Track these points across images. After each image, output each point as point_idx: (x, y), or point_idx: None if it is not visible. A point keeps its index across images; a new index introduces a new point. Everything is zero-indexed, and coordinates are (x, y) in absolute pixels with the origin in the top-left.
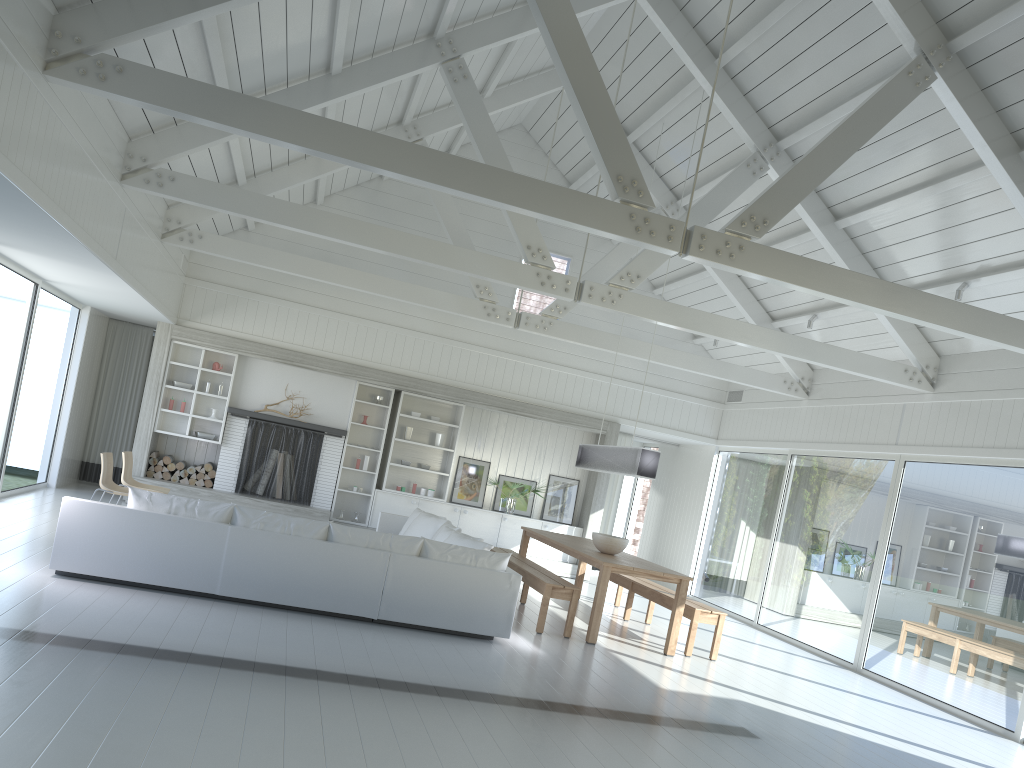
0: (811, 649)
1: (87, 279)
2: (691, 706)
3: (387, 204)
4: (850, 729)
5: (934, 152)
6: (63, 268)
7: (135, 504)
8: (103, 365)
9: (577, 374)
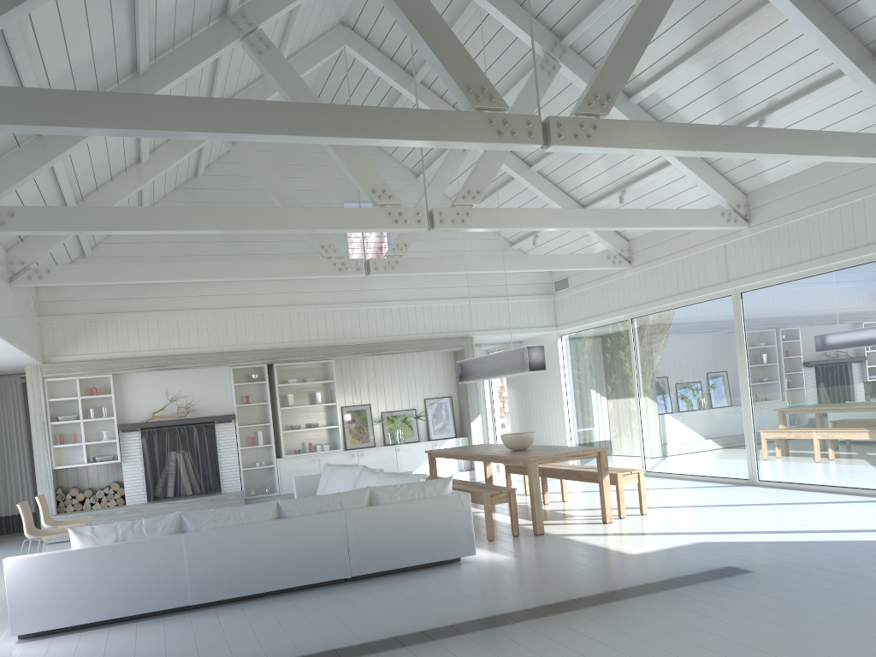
0: (704, 478)
1: None
2: (671, 562)
3: (209, 199)
4: (806, 536)
5: (713, 7)
6: None
7: (80, 543)
8: None
9: (423, 304)
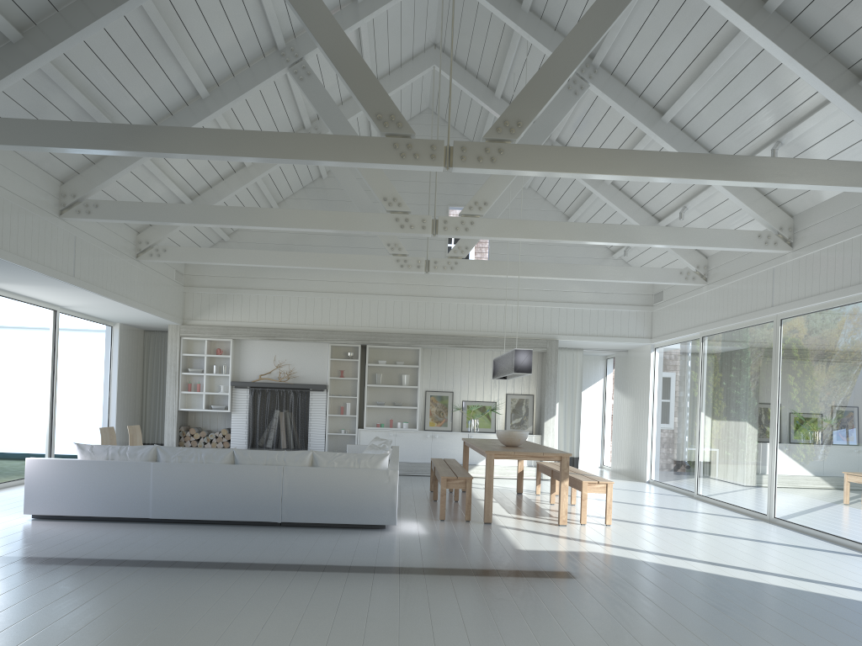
0: (736, 508)
1: (76, 298)
2: (532, 560)
3: (329, 197)
4: (695, 565)
5: (705, 29)
6: (50, 292)
7: (81, 456)
8: (144, 367)
9: (512, 304)
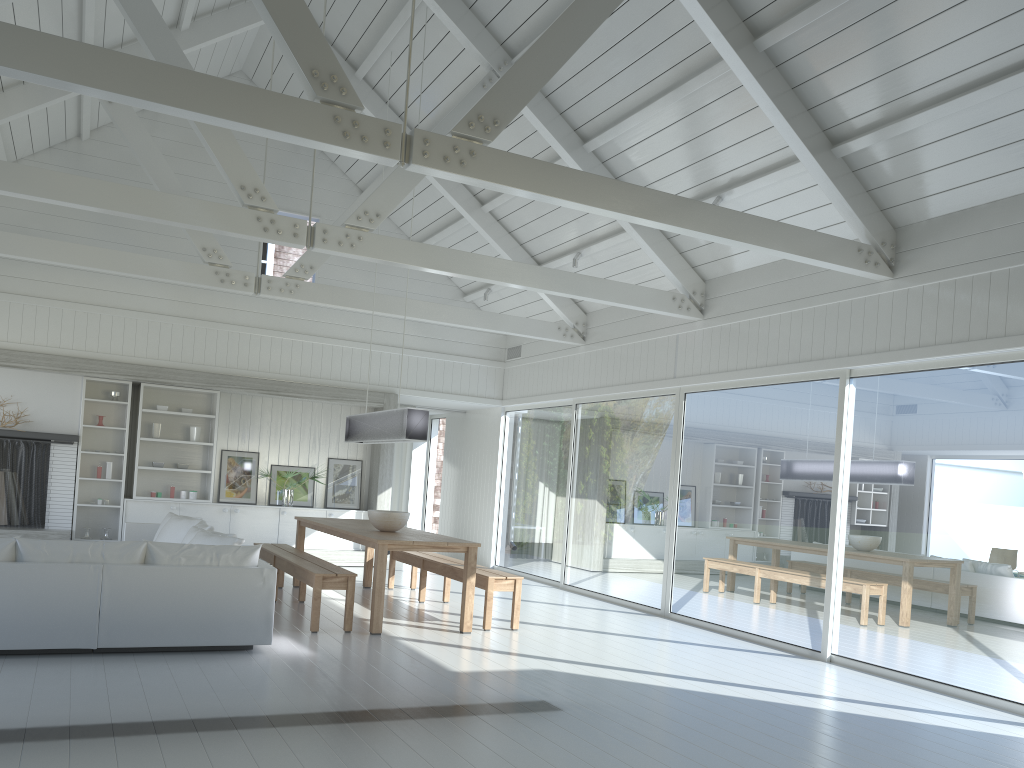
0: (619, 601)
1: None
2: (486, 686)
3: (92, 168)
4: (660, 680)
5: (671, 53)
6: None
7: None
8: None
9: (343, 345)
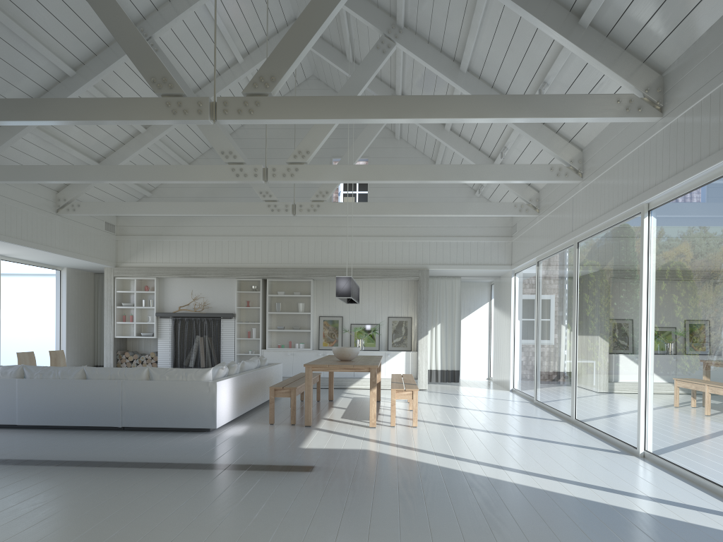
0: (555, 411)
1: (0, 247)
2: (297, 456)
3: None
4: (440, 460)
5: None
6: None
7: None
8: (95, 303)
9: (389, 240)
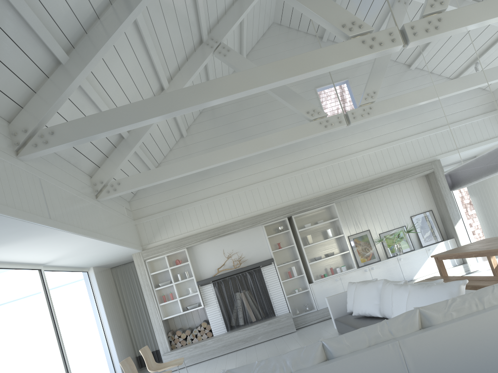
0: None
1: (56, 247)
2: None
3: (223, 113)
4: None
5: None
6: (30, 247)
7: None
8: (120, 296)
9: (393, 145)
